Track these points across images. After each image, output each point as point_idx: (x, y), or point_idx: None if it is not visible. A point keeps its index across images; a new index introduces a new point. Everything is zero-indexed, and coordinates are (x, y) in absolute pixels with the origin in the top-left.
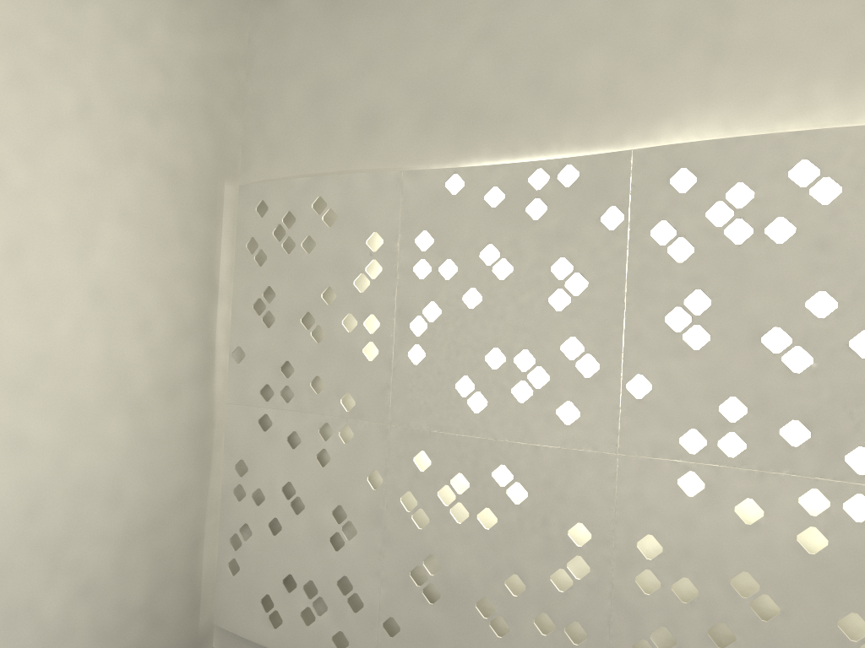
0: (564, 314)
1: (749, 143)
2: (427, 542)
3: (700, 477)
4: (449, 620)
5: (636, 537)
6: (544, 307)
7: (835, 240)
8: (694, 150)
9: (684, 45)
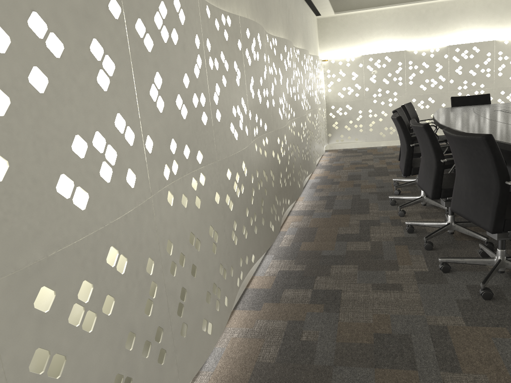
0: (109, 93)
1: None
2: (69, 382)
3: (171, 192)
4: None
5: (166, 246)
6: (96, 88)
7: (186, 46)
8: None
9: None
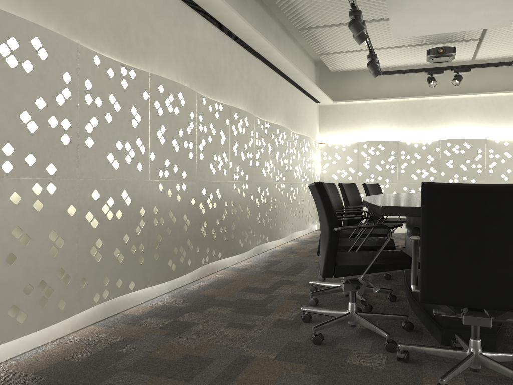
0: None
1: (17, 19)
2: None
3: None
4: None
5: None
6: None
7: (45, 76)
8: None
9: None
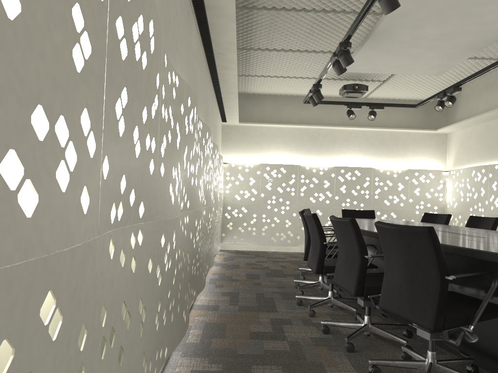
0: (81, 78)
1: None
2: None
3: (113, 241)
4: None
5: (100, 312)
6: (70, 61)
7: (150, 77)
8: None
9: None
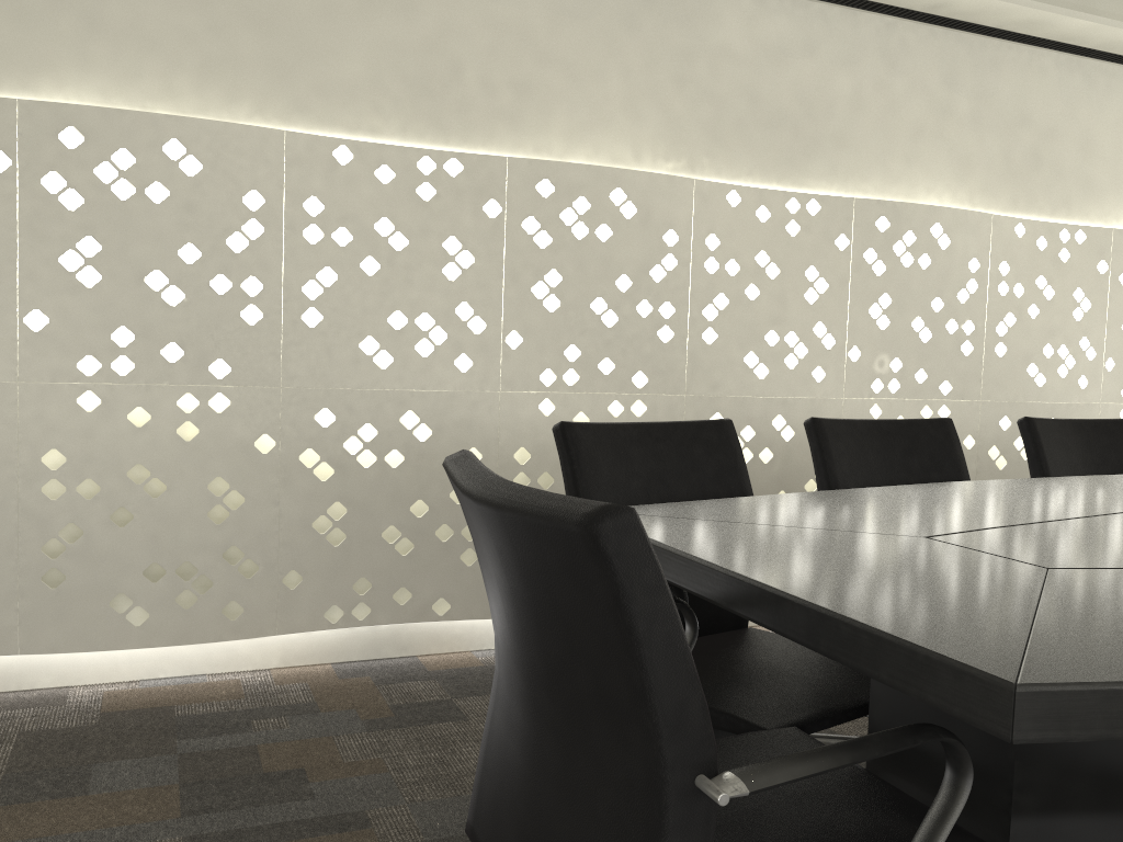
0: None
1: (131, 116)
2: None
3: (97, 395)
4: None
5: (41, 453)
6: None
7: (198, 205)
8: (82, 113)
9: (61, 10)
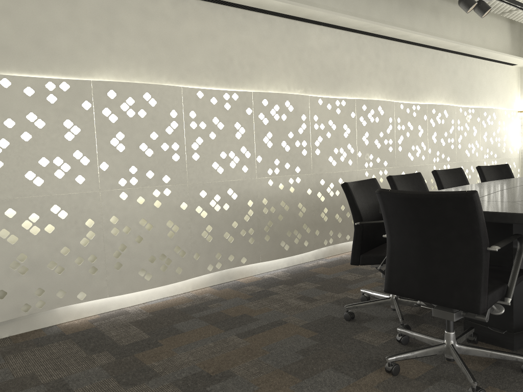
0: (72, 141)
1: (132, 84)
2: (18, 248)
3: (126, 193)
4: (34, 277)
5: (109, 218)
6: (63, 139)
7: (156, 117)
8: (115, 84)
9: (99, 44)
